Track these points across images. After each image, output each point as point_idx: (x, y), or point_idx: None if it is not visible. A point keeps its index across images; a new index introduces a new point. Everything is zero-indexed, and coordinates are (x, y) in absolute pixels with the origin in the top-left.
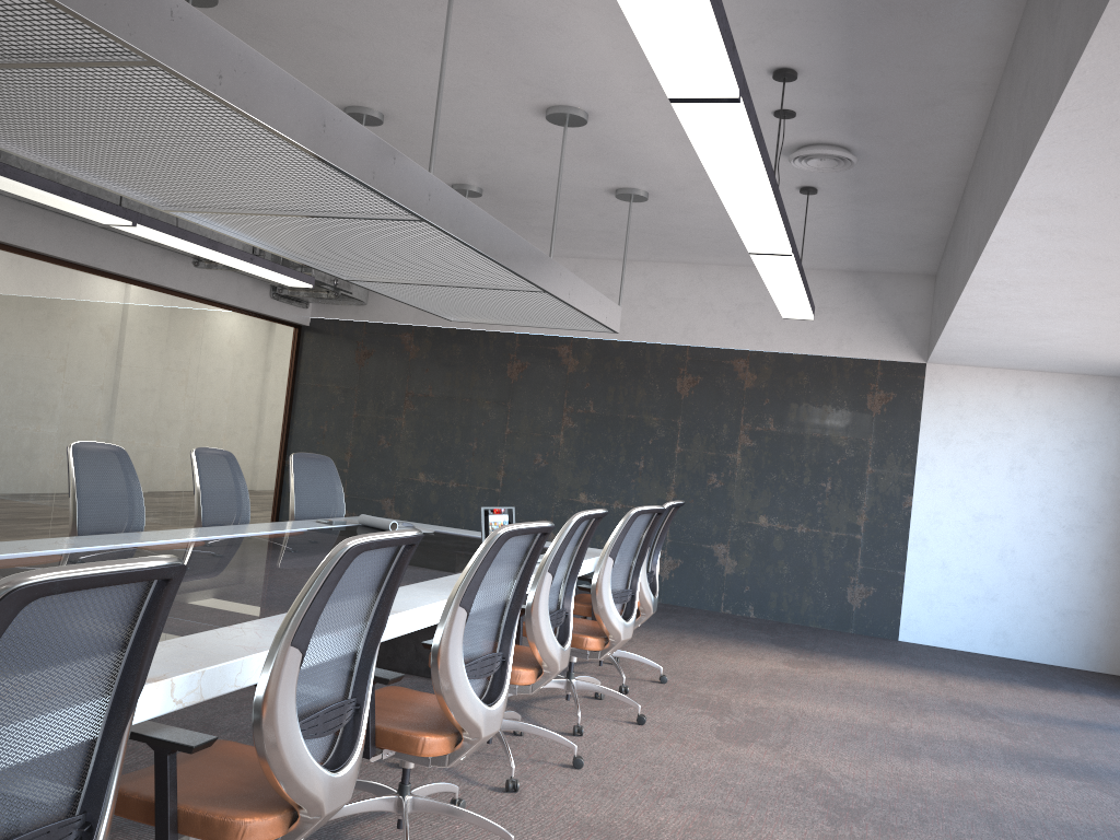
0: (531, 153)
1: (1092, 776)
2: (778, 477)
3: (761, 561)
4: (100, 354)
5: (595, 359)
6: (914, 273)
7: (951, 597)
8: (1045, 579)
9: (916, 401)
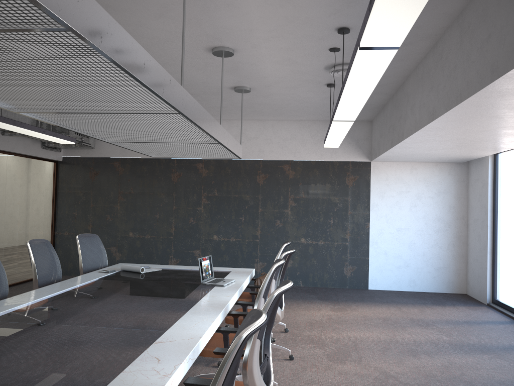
0: (196, 70)
1: (490, 351)
2: (308, 219)
3: (304, 259)
4: None
5: (216, 169)
6: (363, 120)
7: (389, 267)
8: (428, 254)
9: (367, 179)
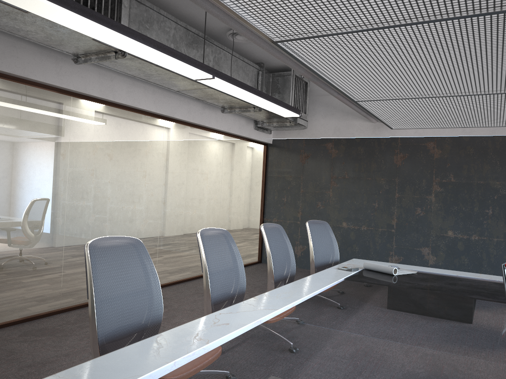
0: None
1: None
2: None
3: None
4: (175, 167)
5: (452, 148)
6: None
7: None
8: None
9: None
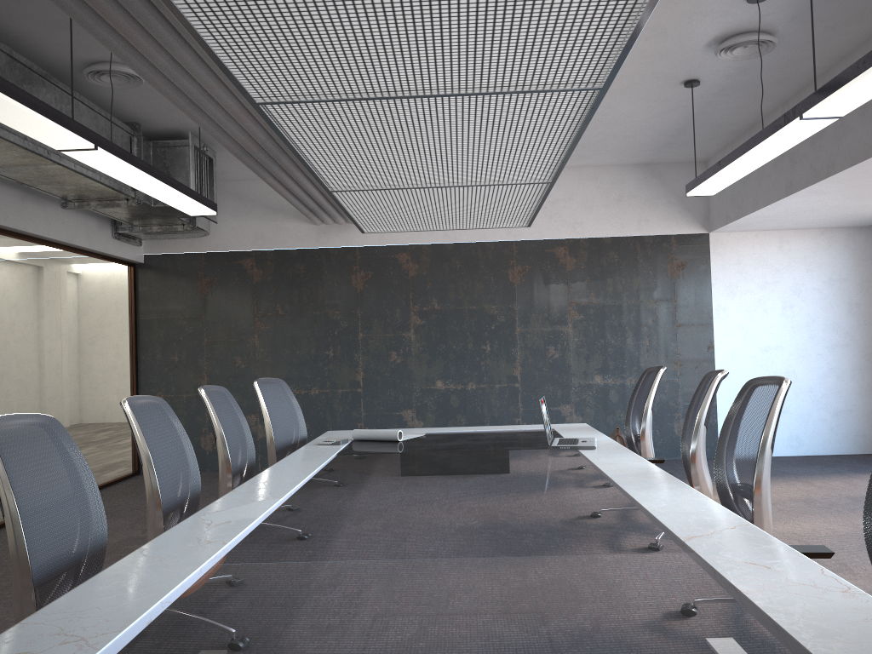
0: None
1: None
2: (605, 341)
3: (602, 413)
4: None
5: (433, 261)
6: (691, 162)
7: None
8: (819, 389)
9: (705, 265)
